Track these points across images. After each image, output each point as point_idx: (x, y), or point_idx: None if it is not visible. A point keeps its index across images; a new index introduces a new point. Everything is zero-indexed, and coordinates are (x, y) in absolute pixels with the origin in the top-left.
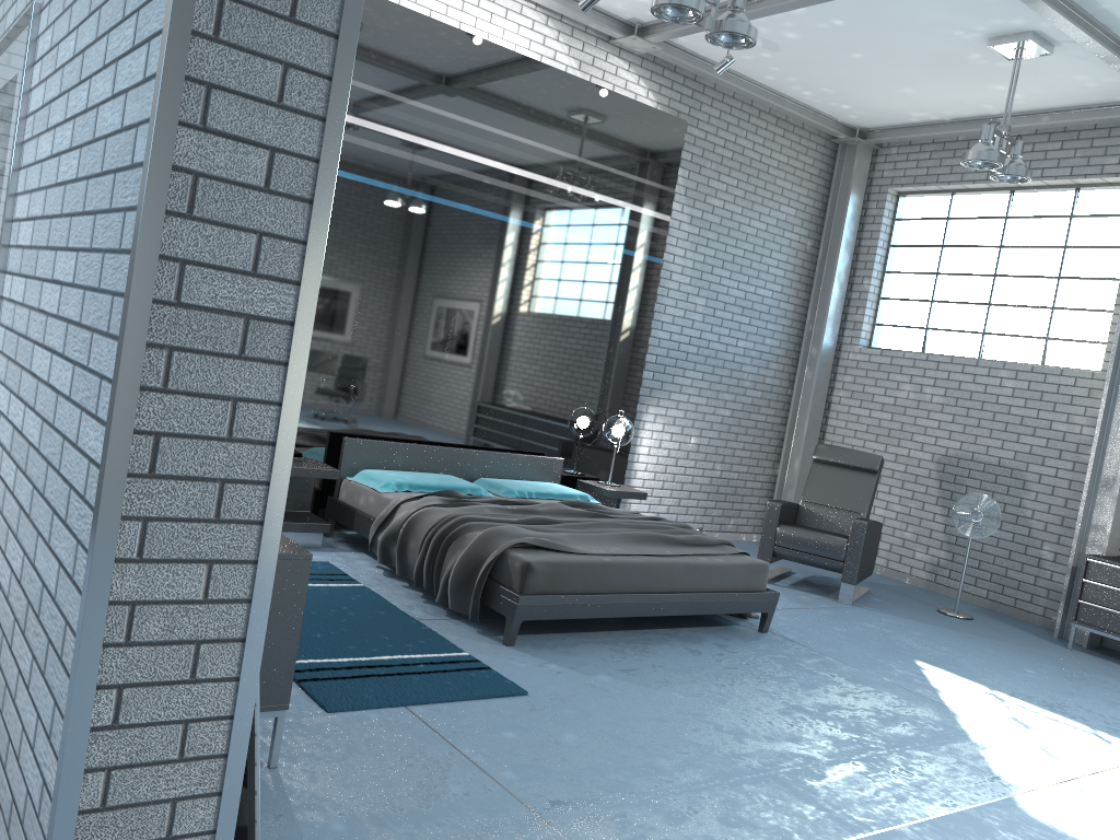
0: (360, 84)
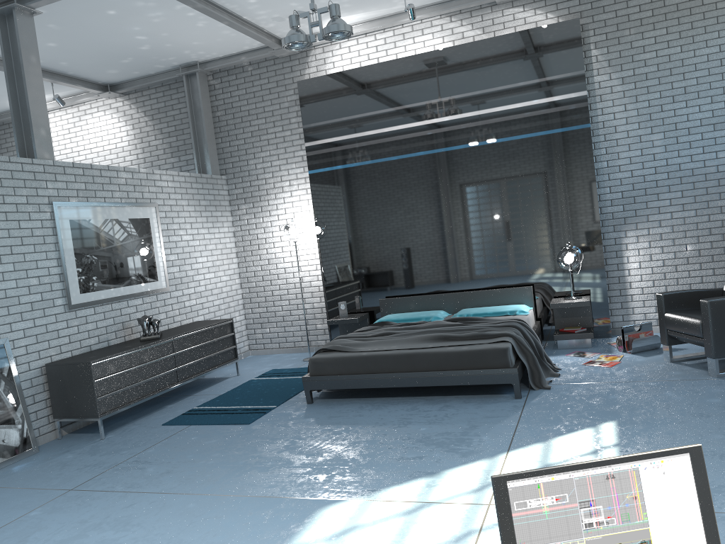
0: (344, 118)
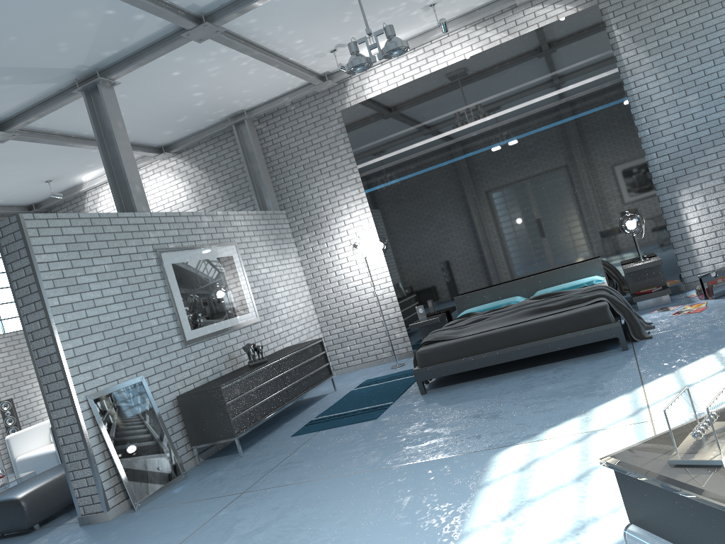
0: (390, 136)
